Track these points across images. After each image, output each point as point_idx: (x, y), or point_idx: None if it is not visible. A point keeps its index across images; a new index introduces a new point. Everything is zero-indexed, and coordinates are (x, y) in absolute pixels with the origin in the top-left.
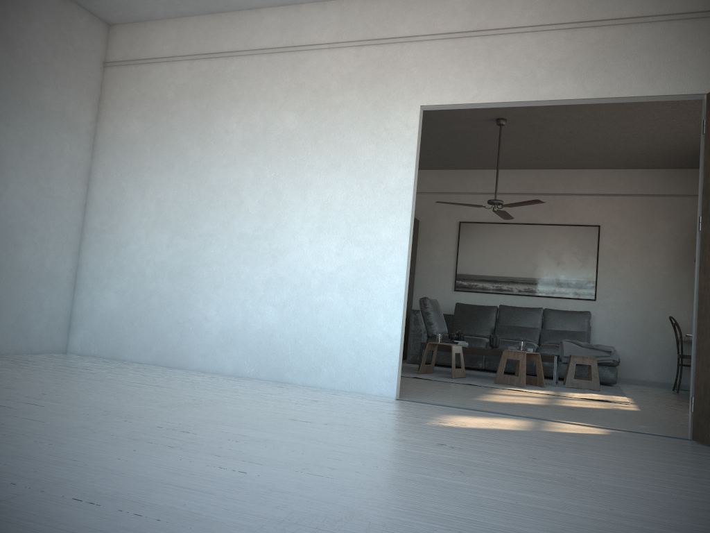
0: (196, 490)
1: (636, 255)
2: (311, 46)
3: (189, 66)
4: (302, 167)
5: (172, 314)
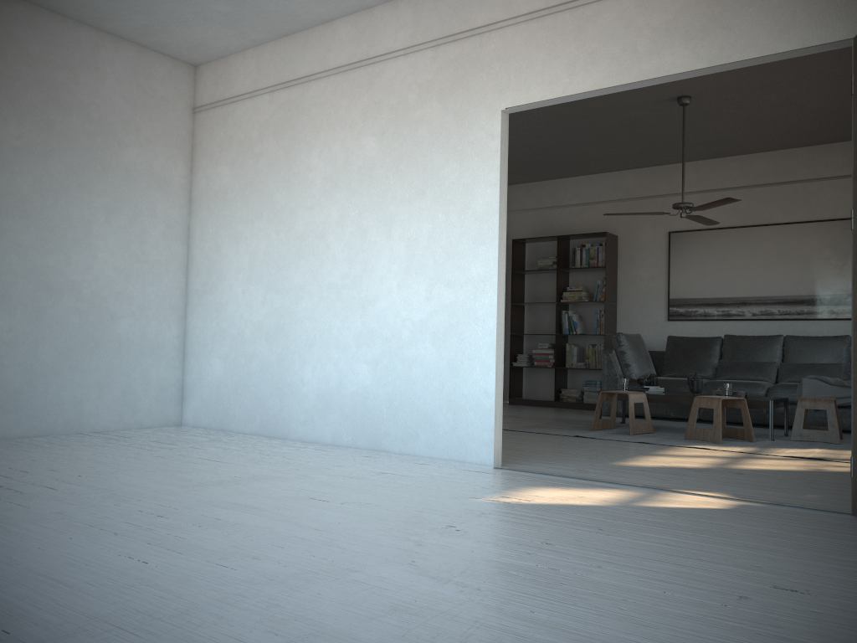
0: (62, 582)
1: None
2: (386, 55)
3: (270, 100)
4: (385, 200)
5: (271, 379)
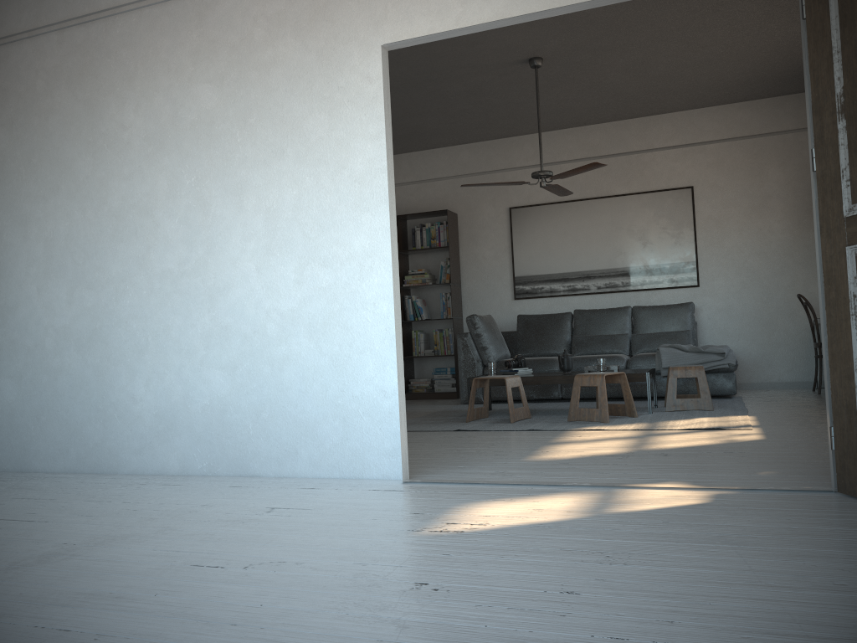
0: None
1: (745, 218)
2: None
3: (59, 40)
4: (232, 162)
5: (88, 399)
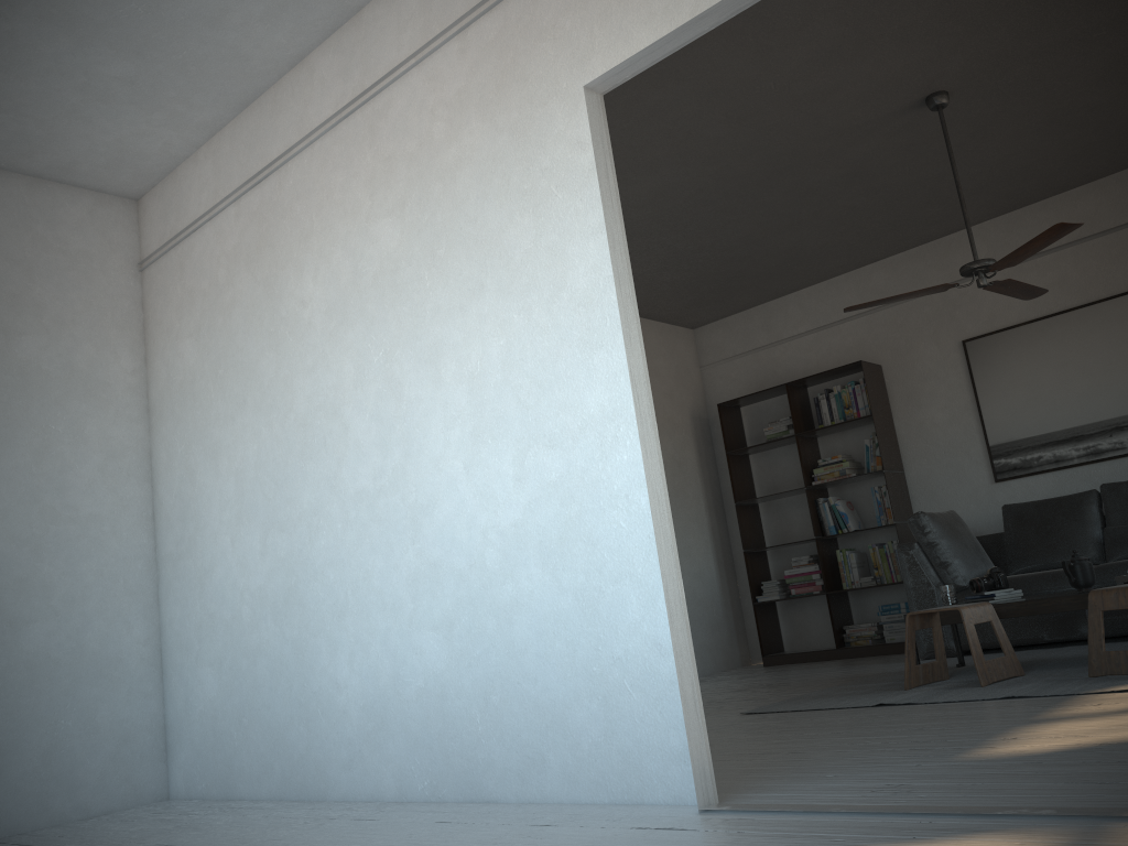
0: None
1: None
2: (390, 76)
3: (236, 213)
4: (423, 318)
5: (289, 689)
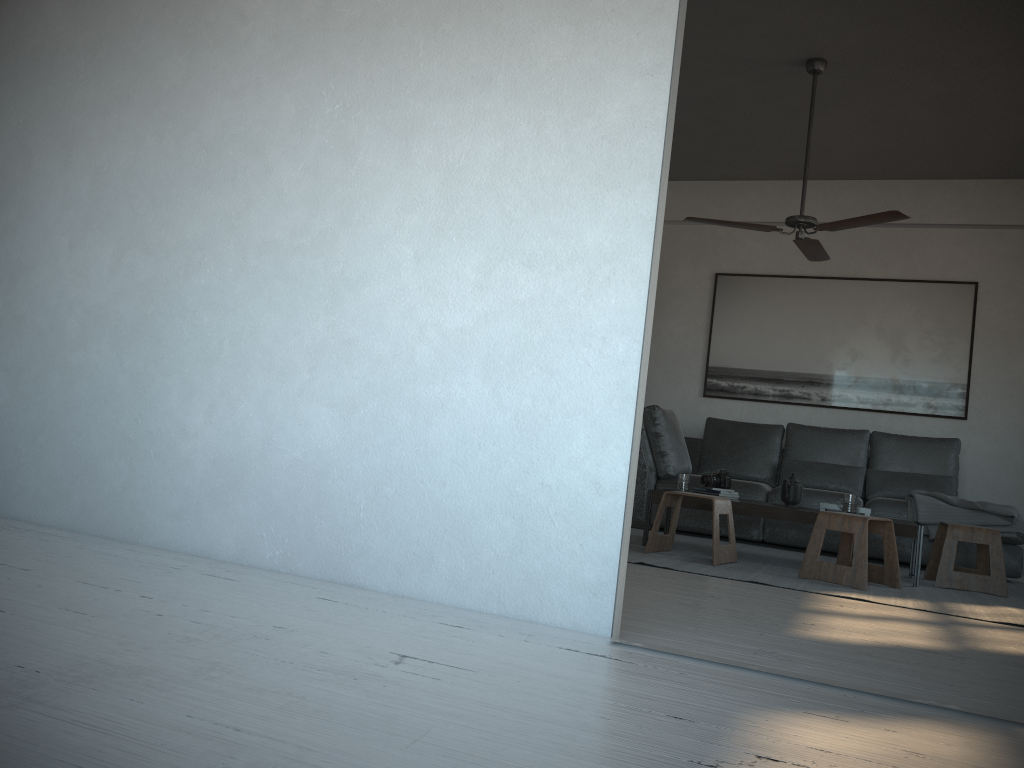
0: None
1: None
2: None
3: None
4: (404, 87)
5: (114, 421)
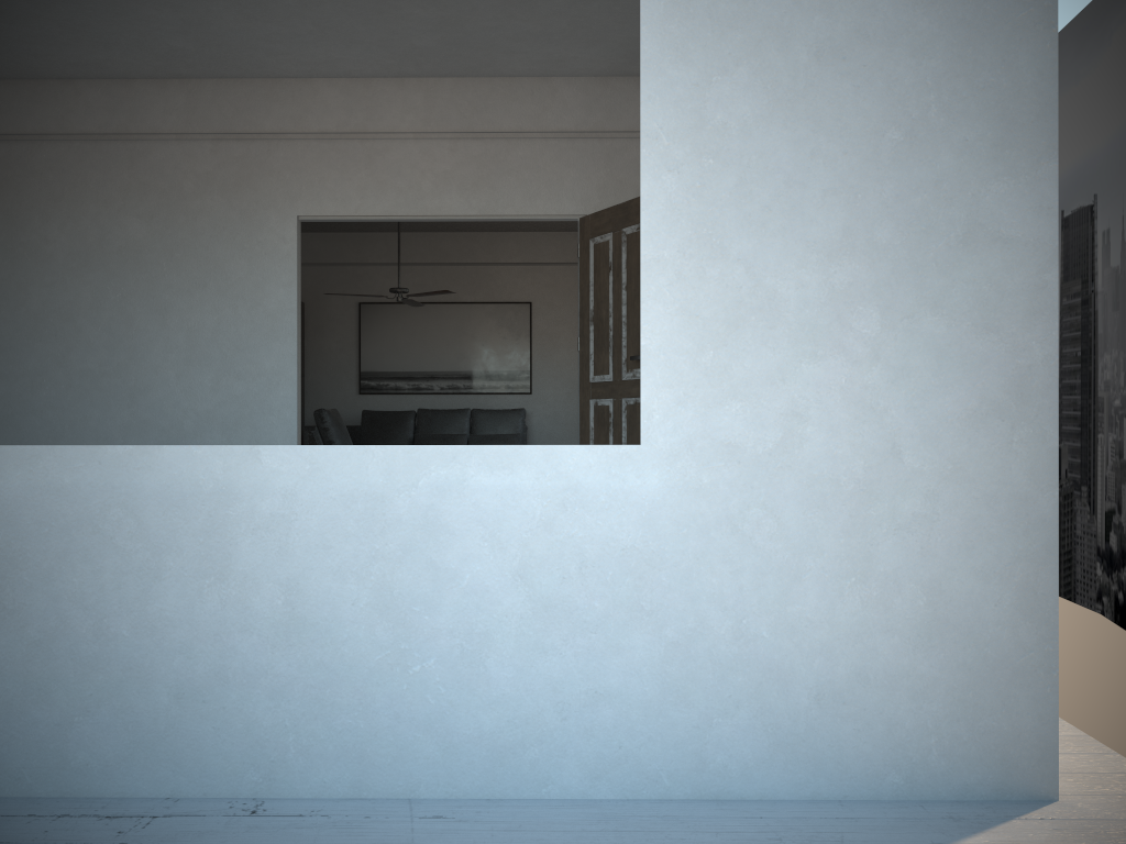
0: None
1: (574, 336)
2: (153, 134)
3: None
4: (157, 287)
5: None
